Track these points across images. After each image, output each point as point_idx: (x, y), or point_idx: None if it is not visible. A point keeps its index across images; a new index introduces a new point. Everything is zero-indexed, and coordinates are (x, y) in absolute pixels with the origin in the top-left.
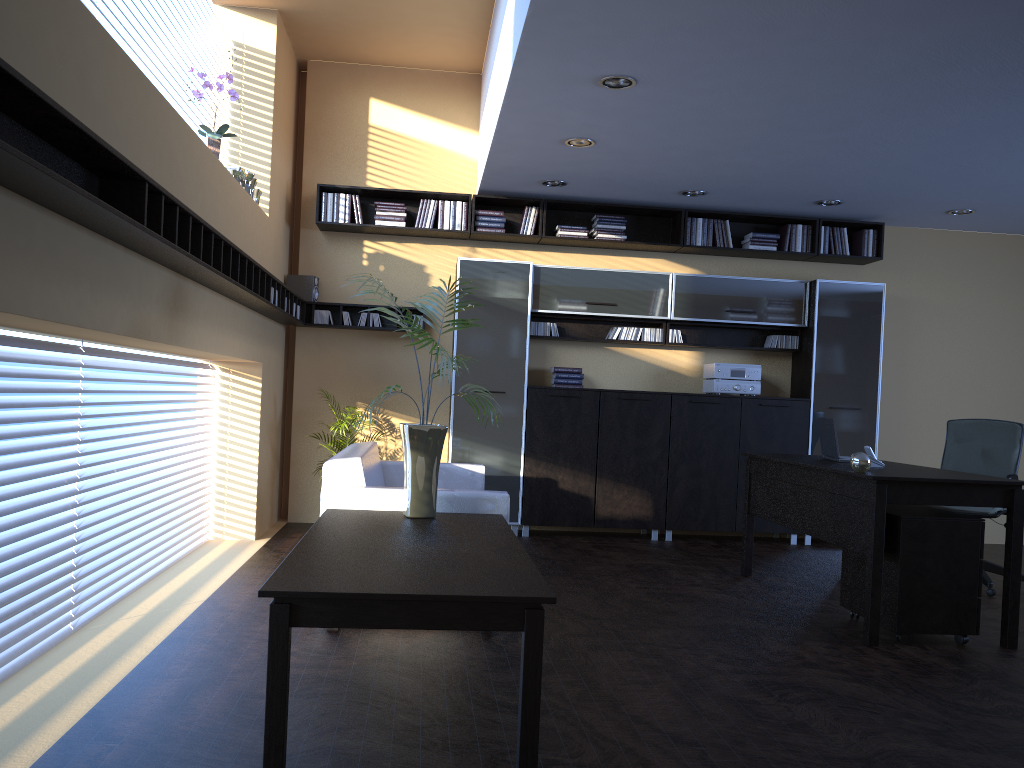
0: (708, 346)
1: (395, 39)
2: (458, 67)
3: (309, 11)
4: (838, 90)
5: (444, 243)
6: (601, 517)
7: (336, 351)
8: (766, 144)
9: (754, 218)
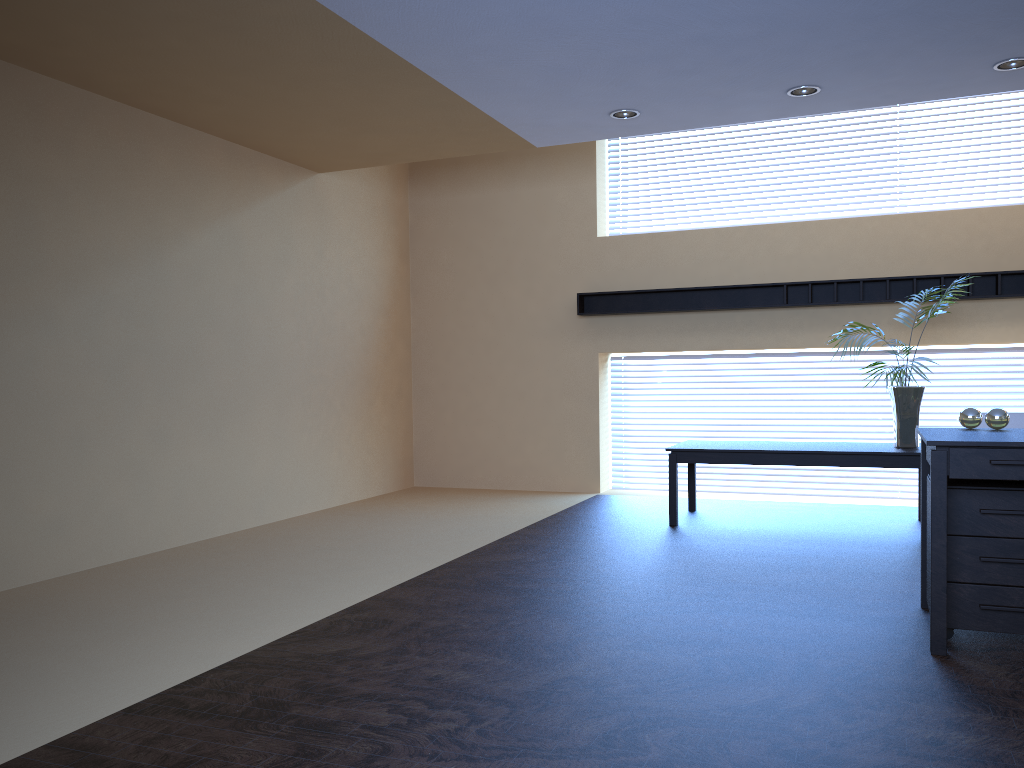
0: None
1: None
2: None
3: None
4: None
5: None
6: None
7: None
8: None
9: None
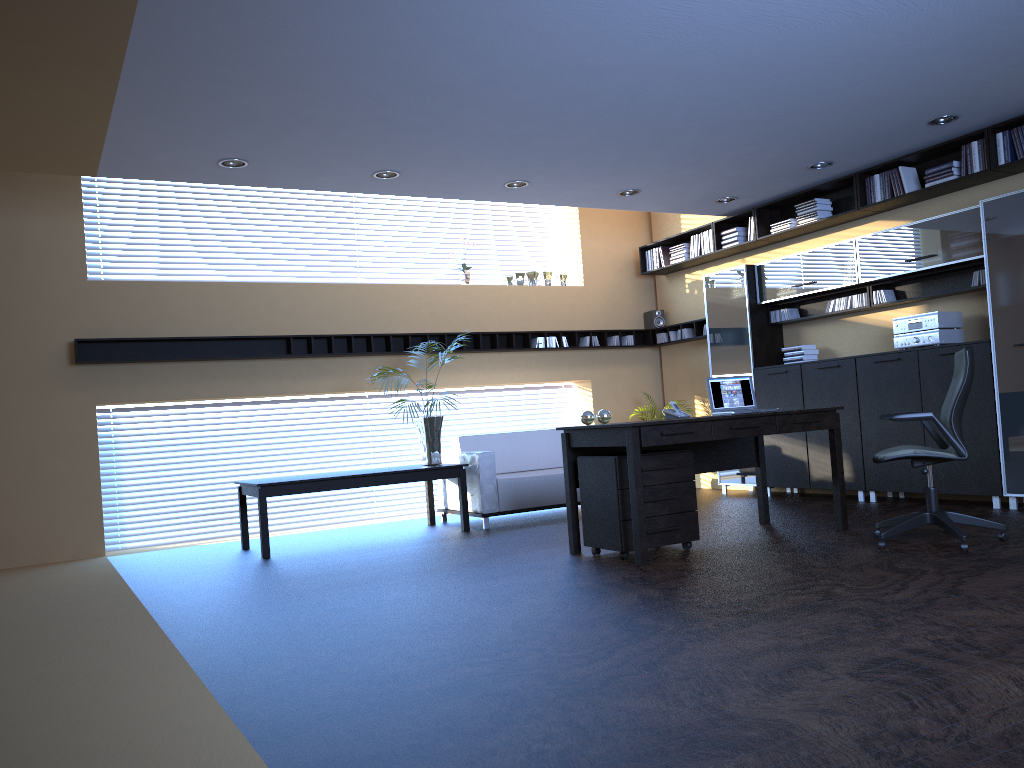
0: (908, 300)
1: None
2: None
3: None
4: (579, 137)
5: (726, 261)
6: (814, 479)
7: (680, 360)
8: (693, 149)
9: (930, 152)
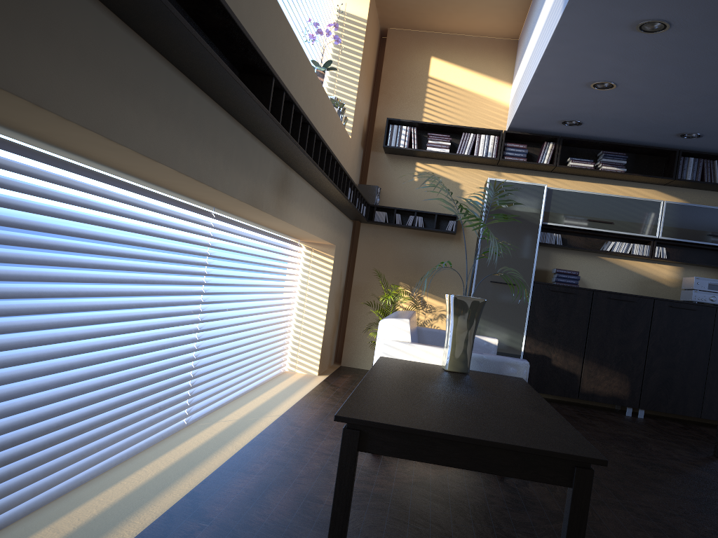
0: (689, 263)
1: (456, 10)
2: (501, 34)
3: None
4: None
5: (477, 167)
6: (585, 391)
7: (388, 243)
8: None
9: None
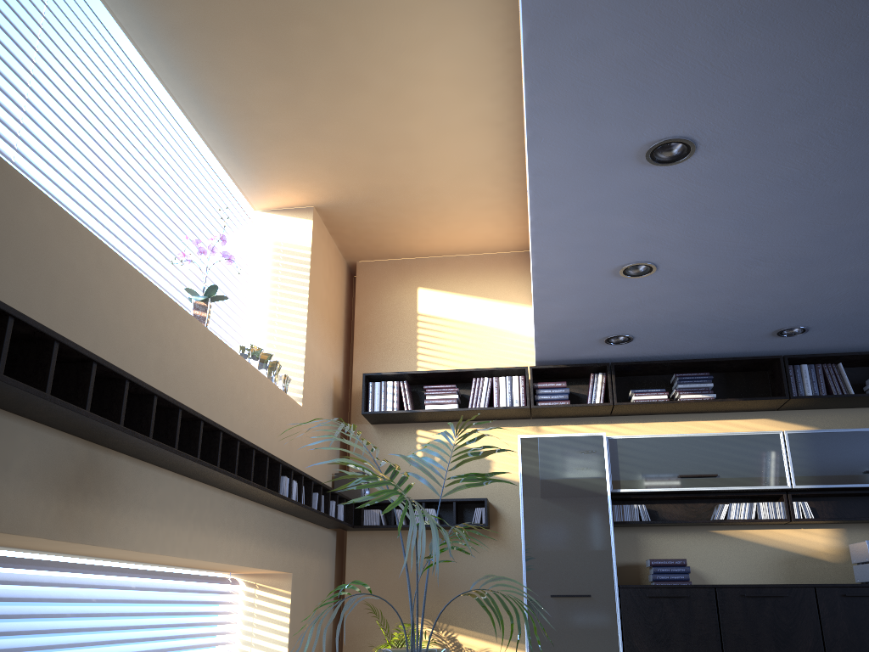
0: (850, 520)
1: (434, 222)
2: (504, 246)
3: (343, 202)
4: None
5: (504, 424)
6: None
7: (391, 556)
8: None
9: None
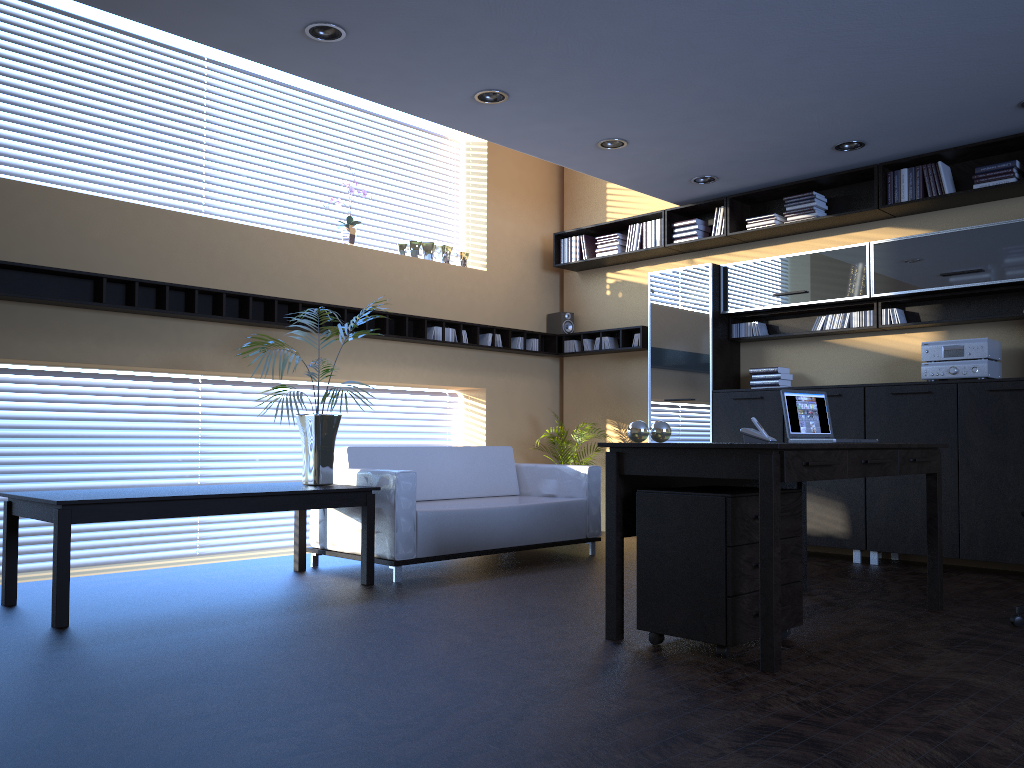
0: (933, 323)
1: None
2: None
3: None
4: (639, 22)
5: (667, 261)
6: None
7: (590, 375)
8: (750, 83)
9: (982, 148)
